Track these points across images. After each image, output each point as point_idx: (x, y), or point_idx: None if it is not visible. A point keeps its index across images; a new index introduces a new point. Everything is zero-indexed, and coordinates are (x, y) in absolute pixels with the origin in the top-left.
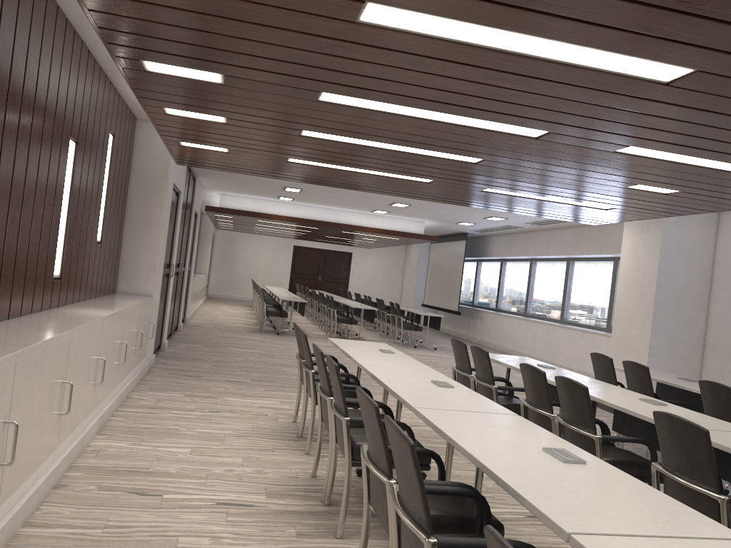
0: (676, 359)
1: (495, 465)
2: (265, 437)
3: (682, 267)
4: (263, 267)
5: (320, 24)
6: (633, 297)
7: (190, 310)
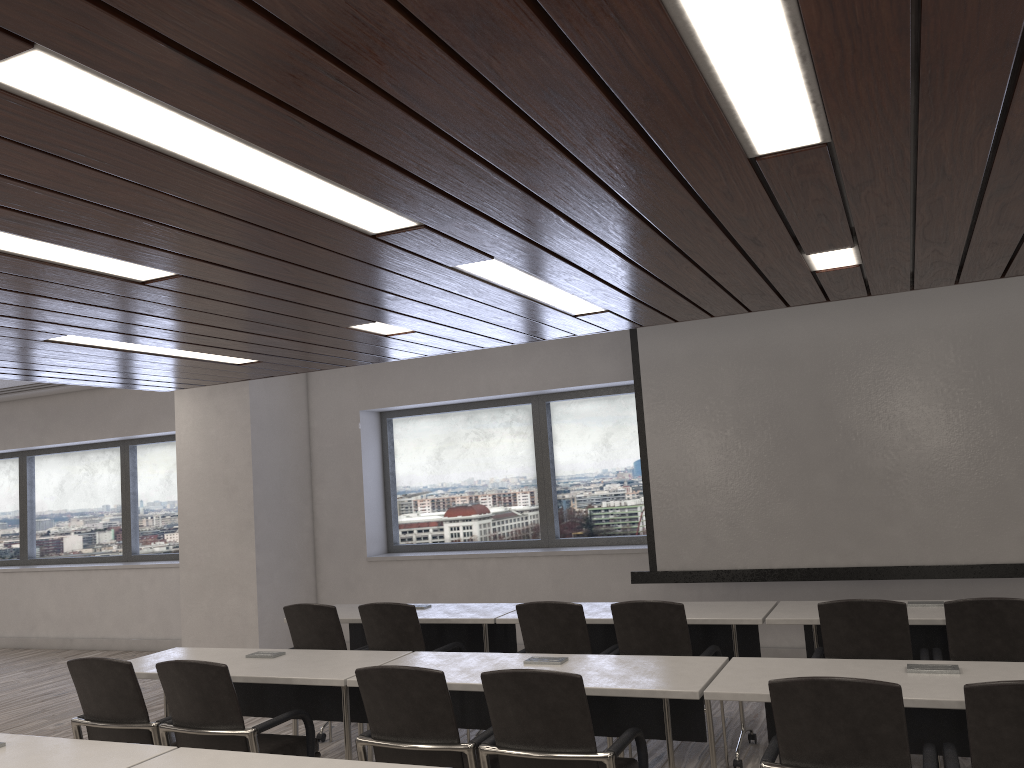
0: (289, 579)
1: None
2: None
3: (279, 443)
4: None
5: None
6: (213, 498)
7: None
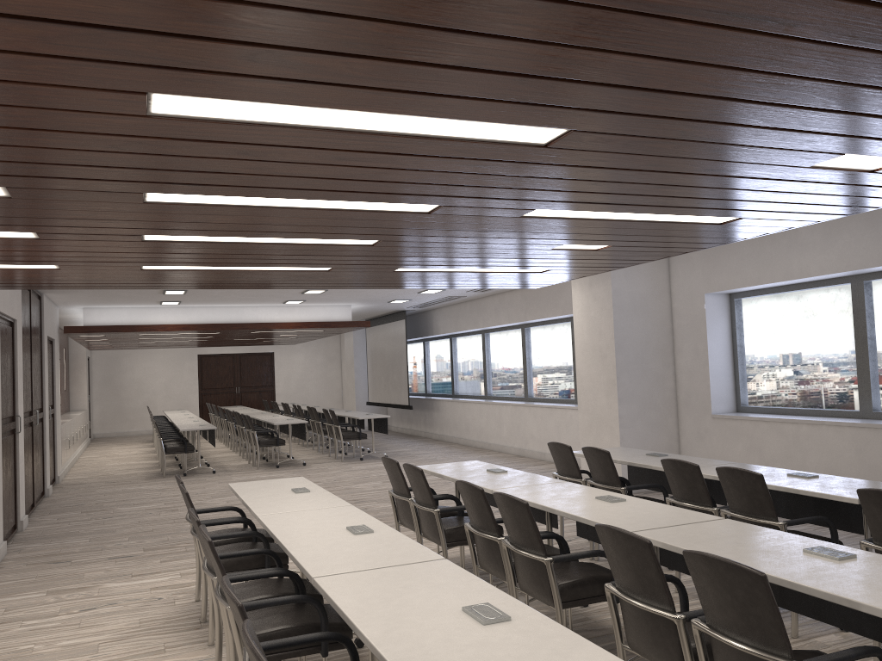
0: (650, 426)
1: (396, 652)
2: (156, 633)
3: (640, 321)
4: (162, 388)
5: (103, 121)
6: (594, 362)
7: (63, 464)
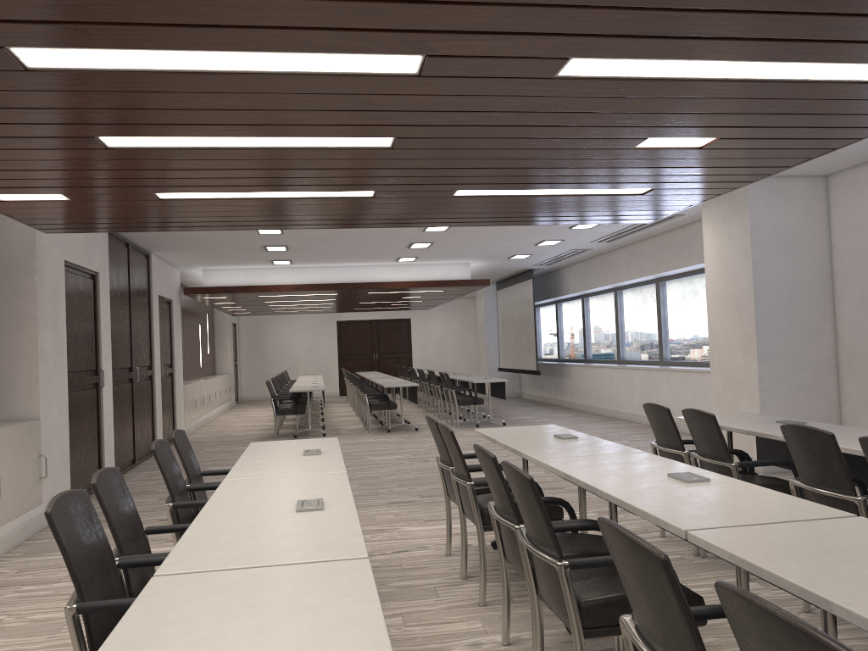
0: (801, 391)
1: None
2: None
3: (787, 262)
4: (304, 354)
5: None
6: (728, 314)
7: (188, 423)
